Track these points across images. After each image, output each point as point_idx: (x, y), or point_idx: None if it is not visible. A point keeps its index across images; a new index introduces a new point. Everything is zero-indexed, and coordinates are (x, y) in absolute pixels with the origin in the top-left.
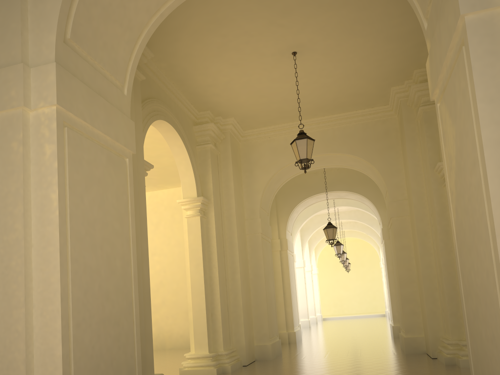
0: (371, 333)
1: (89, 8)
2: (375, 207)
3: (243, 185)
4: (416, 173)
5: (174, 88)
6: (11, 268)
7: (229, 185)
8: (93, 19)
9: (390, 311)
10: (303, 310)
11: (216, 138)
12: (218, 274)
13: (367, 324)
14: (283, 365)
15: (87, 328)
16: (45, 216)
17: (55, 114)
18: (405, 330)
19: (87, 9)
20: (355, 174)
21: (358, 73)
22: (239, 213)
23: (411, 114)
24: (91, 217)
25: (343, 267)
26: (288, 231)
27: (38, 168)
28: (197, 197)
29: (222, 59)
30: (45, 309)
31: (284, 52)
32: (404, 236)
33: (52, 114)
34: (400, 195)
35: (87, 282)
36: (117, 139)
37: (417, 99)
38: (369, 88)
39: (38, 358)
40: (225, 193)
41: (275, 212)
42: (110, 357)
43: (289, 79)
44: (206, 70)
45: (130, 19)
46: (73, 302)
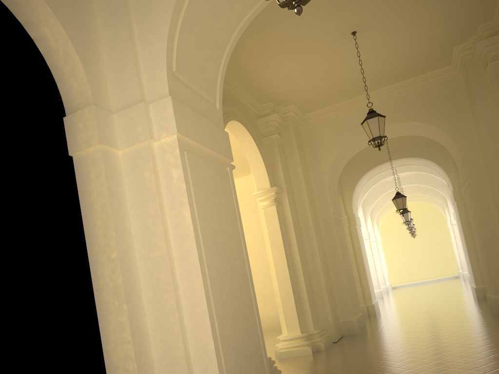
0: (451, 297)
1: (186, 39)
2: (442, 169)
3: (310, 168)
4: (491, 131)
5: (237, 87)
6: (161, 280)
7: (298, 171)
8: (189, 48)
9: (470, 273)
10: (374, 281)
11: (279, 127)
12: (300, 258)
13: (443, 289)
14: (374, 338)
15: (226, 324)
16: (181, 232)
17: (177, 142)
18: (494, 291)
19: (185, 40)
20: (417, 138)
21: (419, 39)
22: (310, 196)
23: (478, 71)
24: (213, 226)
25: (407, 233)
26: (353, 206)
27: (169, 191)
28: (271, 188)
29: (283, 52)
30: (194, 312)
31: (343, 34)
32: (482, 197)
33: (173, 142)
34: (474, 155)
35: (220, 285)
36: (219, 152)
37: (485, 55)
38: (431, 51)
39: (194, 354)
40: (295, 179)
41: (338, 189)
42: (244, 347)
43: (348, 58)
44: (268, 65)
45: (216, 40)
46: (214, 303)
